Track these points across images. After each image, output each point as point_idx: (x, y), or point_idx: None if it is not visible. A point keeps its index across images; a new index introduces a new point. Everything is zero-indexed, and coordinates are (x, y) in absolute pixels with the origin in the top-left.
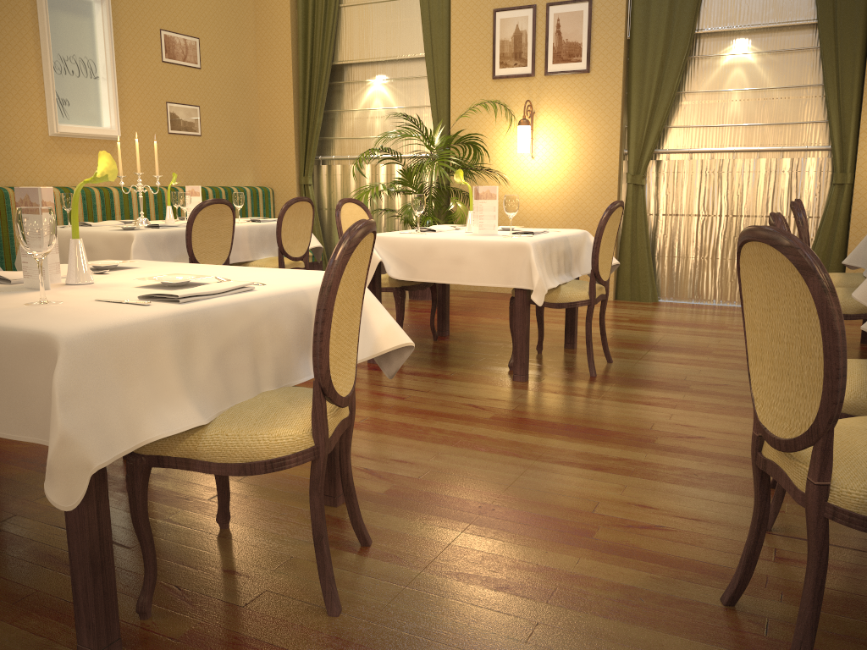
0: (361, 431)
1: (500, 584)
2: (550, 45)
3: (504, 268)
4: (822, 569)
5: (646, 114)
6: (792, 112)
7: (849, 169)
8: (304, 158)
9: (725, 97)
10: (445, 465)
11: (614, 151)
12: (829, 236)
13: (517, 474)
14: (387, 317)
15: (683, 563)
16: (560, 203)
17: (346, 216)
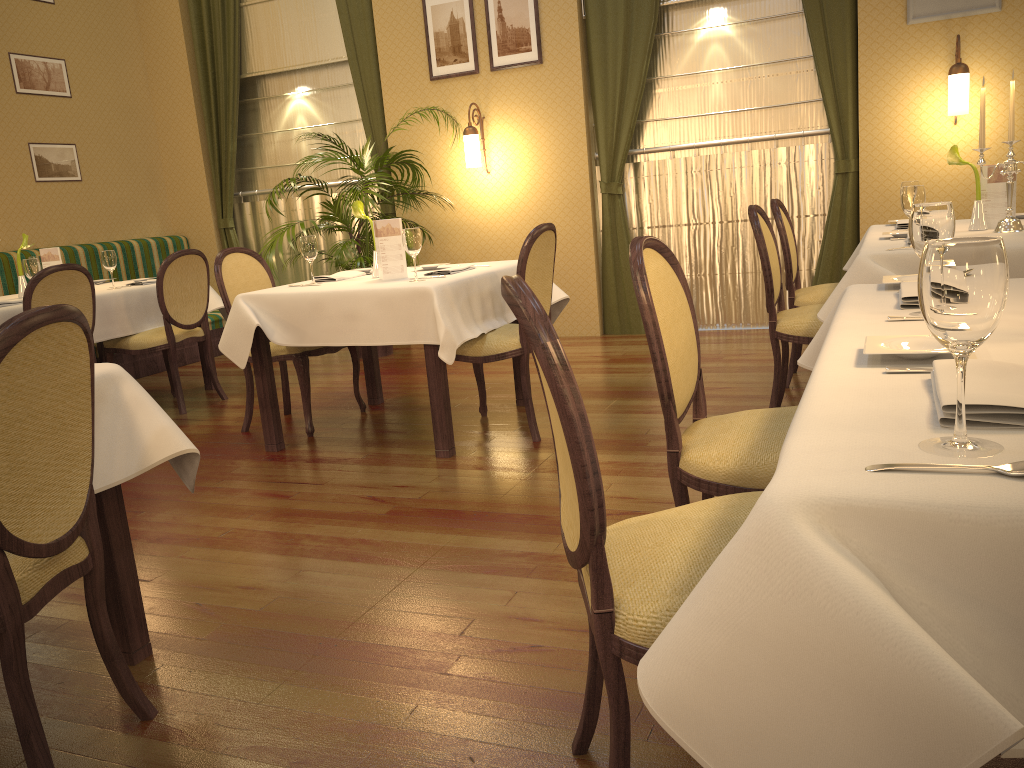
0: (215, 549)
1: (299, 757)
2: (493, 33)
3: (406, 321)
4: (623, 719)
5: (614, 109)
6: (783, 92)
7: (852, 155)
8: (220, 196)
9: (704, 80)
10: (302, 586)
11: (582, 157)
12: (837, 236)
13: (387, 590)
14: (159, 419)
15: (546, 697)
16: (526, 225)
17: (230, 270)
